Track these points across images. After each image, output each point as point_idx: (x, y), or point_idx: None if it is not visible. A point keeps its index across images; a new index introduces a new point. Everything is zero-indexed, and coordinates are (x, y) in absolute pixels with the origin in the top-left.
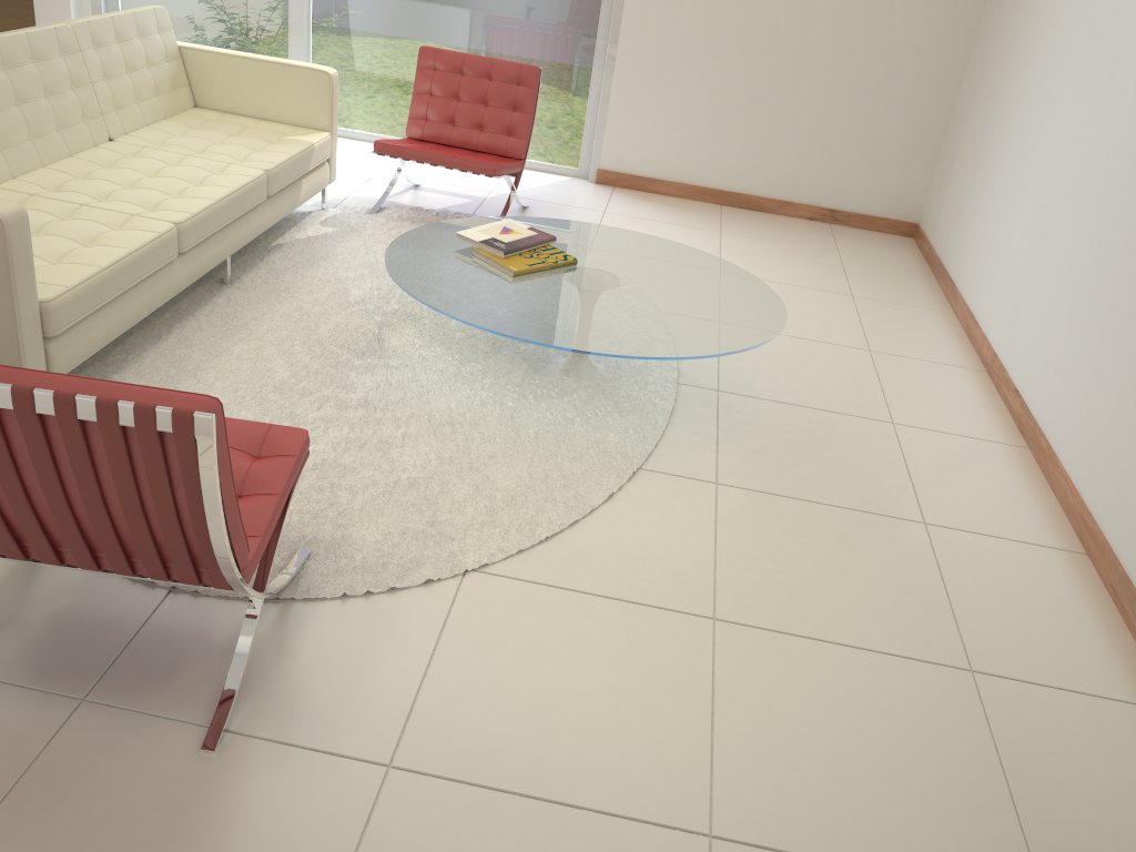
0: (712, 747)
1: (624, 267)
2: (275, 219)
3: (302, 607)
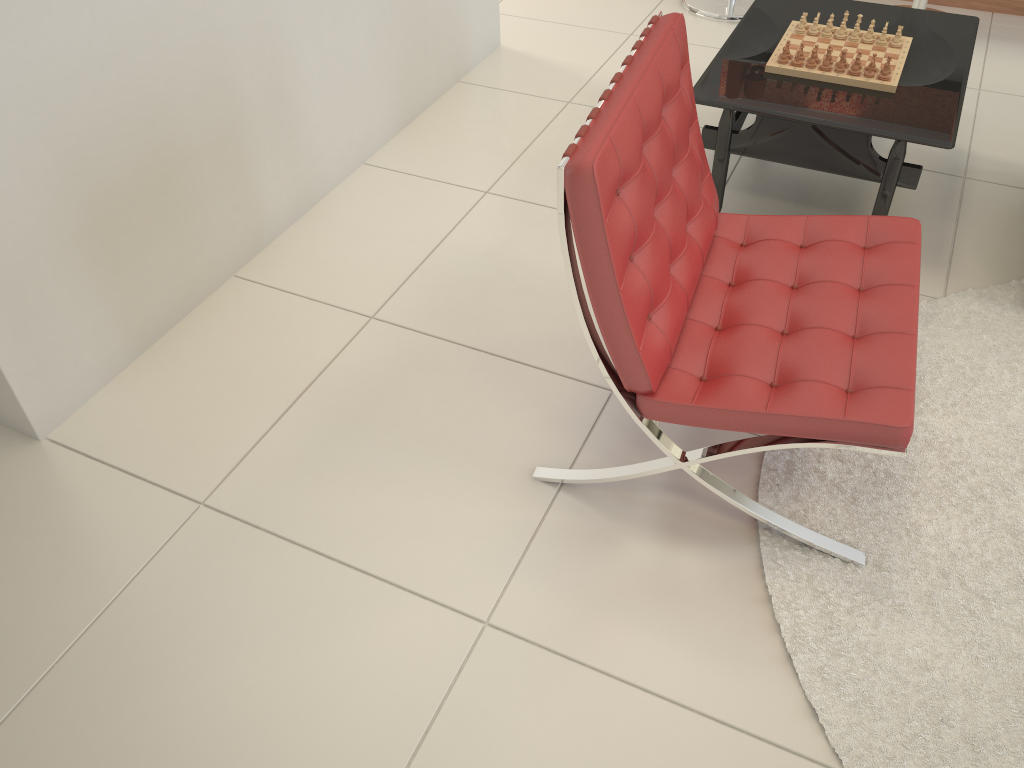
0: None
1: None
2: None
3: (747, 554)
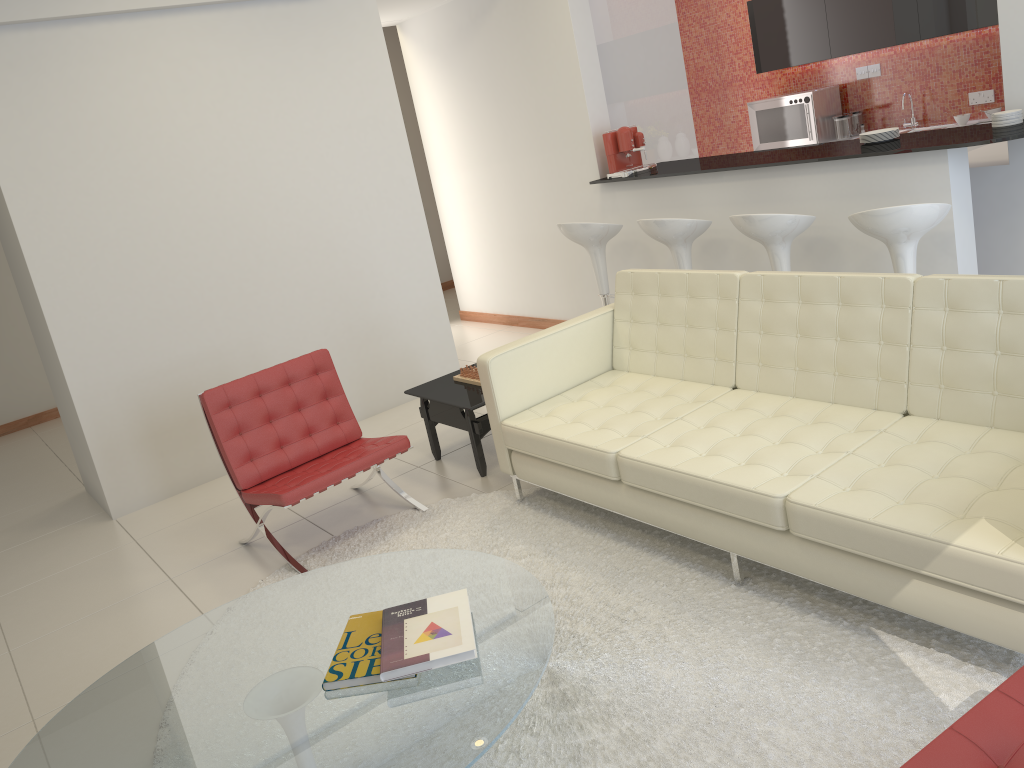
0: (17, 674)
1: (269, 739)
2: (817, 575)
3: (274, 570)
